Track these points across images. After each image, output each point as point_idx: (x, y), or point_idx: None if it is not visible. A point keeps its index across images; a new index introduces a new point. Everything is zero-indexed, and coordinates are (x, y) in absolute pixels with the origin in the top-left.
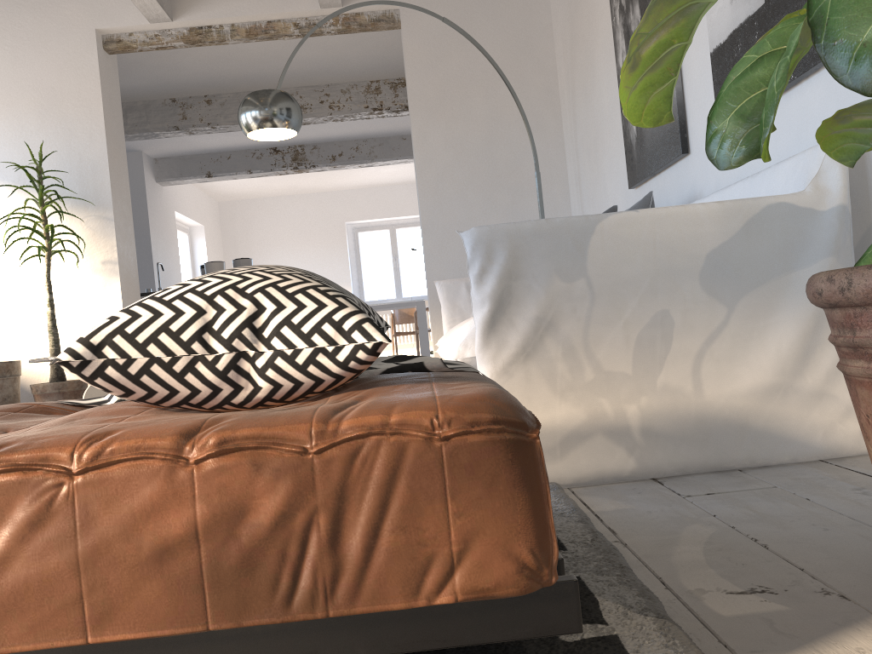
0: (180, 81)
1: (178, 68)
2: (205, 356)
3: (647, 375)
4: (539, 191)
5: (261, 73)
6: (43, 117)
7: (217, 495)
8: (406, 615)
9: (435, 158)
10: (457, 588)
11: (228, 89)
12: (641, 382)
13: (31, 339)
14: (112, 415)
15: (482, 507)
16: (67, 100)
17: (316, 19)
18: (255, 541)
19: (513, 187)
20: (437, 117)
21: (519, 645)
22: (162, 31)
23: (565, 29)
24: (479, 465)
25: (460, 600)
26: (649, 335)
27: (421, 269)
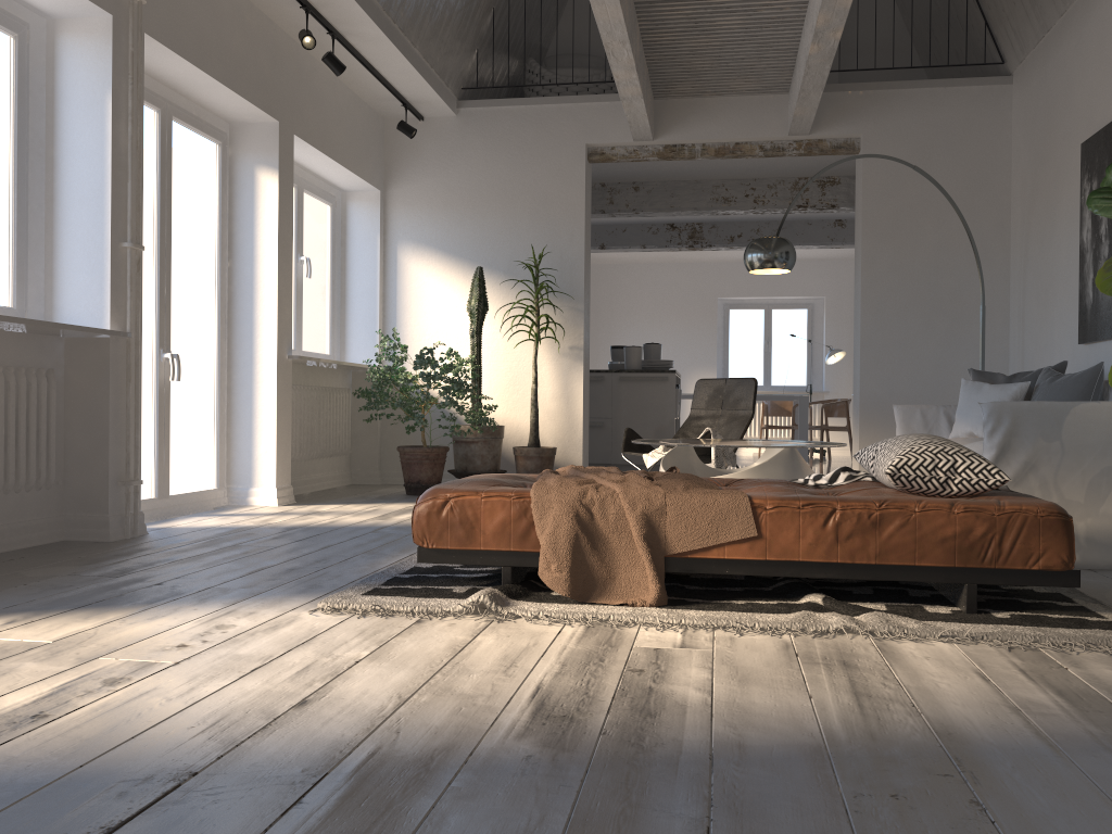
0: (618, 171)
1: (623, 162)
2: (935, 476)
3: (1093, 505)
4: (982, 323)
5: (696, 168)
6: (534, 217)
7: (963, 524)
8: (1017, 573)
9: (880, 281)
10: (1039, 564)
11: (657, 178)
12: (1089, 509)
13: (504, 407)
14: (895, 493)
15: (1051, 540)
16: (555, 204)
17: (780, 143)
18: (974, 540)
19: (953, 314)
20: (886, 242)
21: (1041, 603)
22: (640, 147)
23: (1027, 174)
24: (1052, 526)
25: (1040, 568)
26: (1097, 481)
27: (795, 356)
